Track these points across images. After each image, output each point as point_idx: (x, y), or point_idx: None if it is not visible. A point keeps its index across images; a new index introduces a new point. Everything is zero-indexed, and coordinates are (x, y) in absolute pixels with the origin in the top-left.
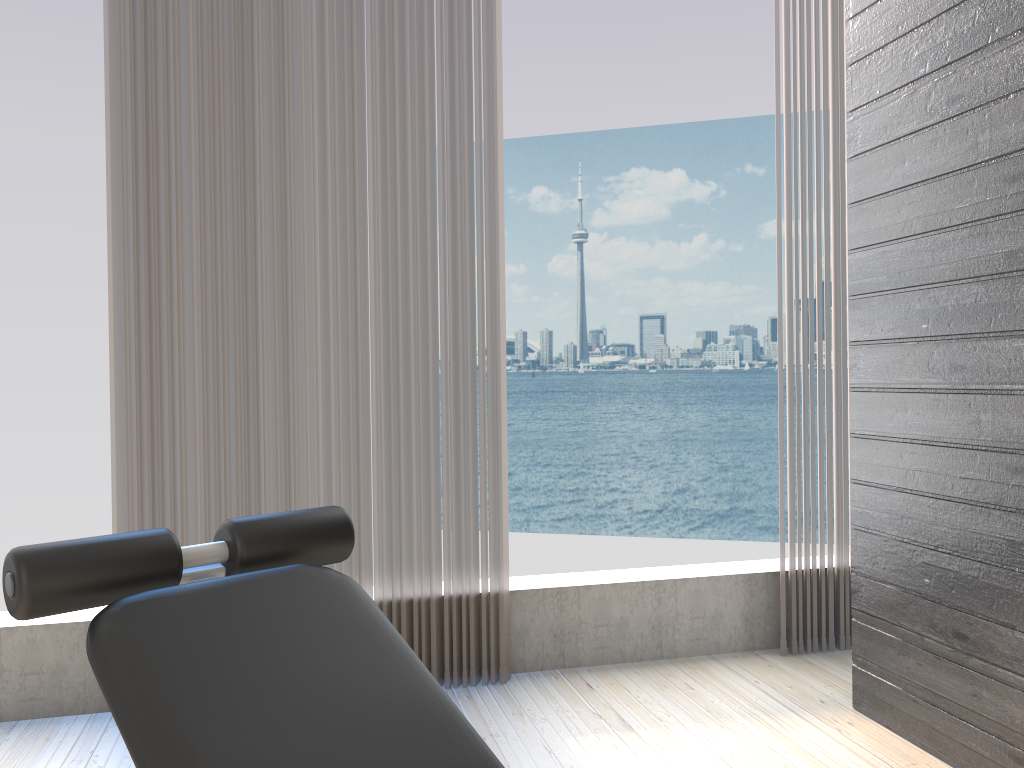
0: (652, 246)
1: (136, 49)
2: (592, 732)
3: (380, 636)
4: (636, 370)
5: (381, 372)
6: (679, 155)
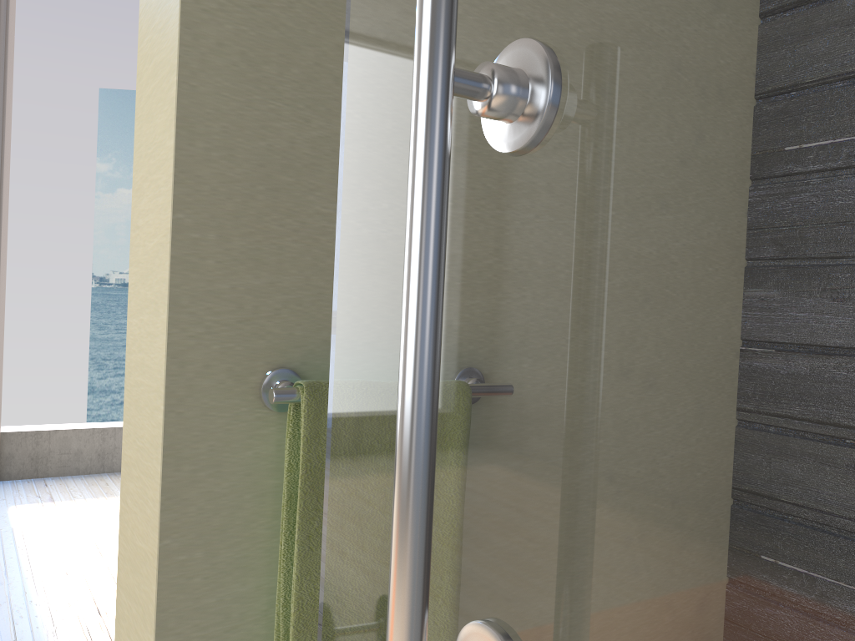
0: None
1: None
2: (28, 503)
3: None
4: None
5: None
6: None
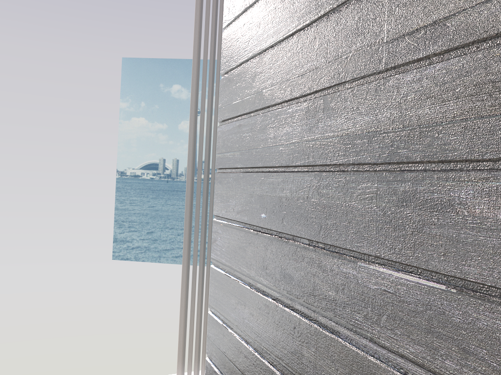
0: None
1: None
2: None
3: None
4: None
5: None
6: None
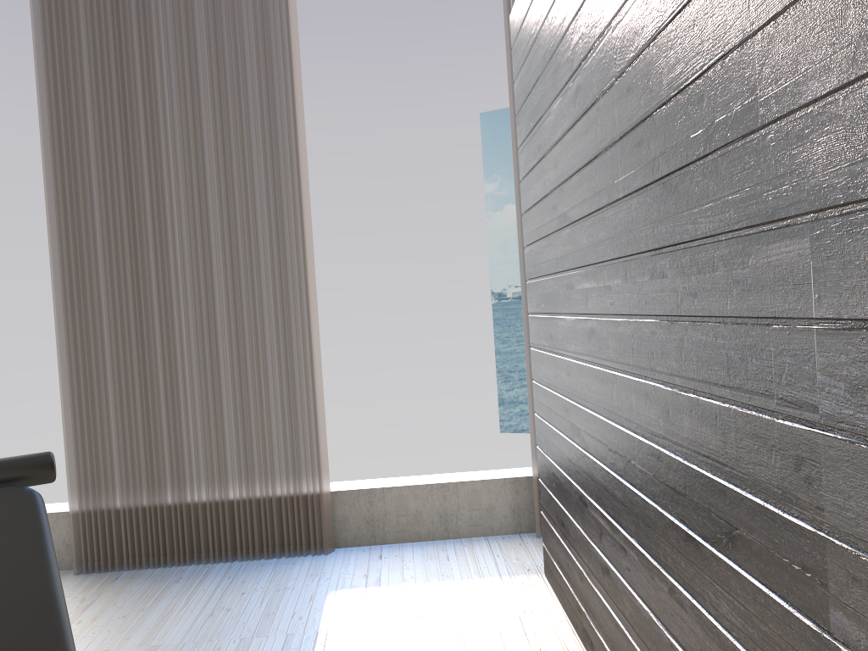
0: None
1: (61, 148)
2: (351, 587)
3: (31, 523)
4: None
5: (229, 346)
6: None
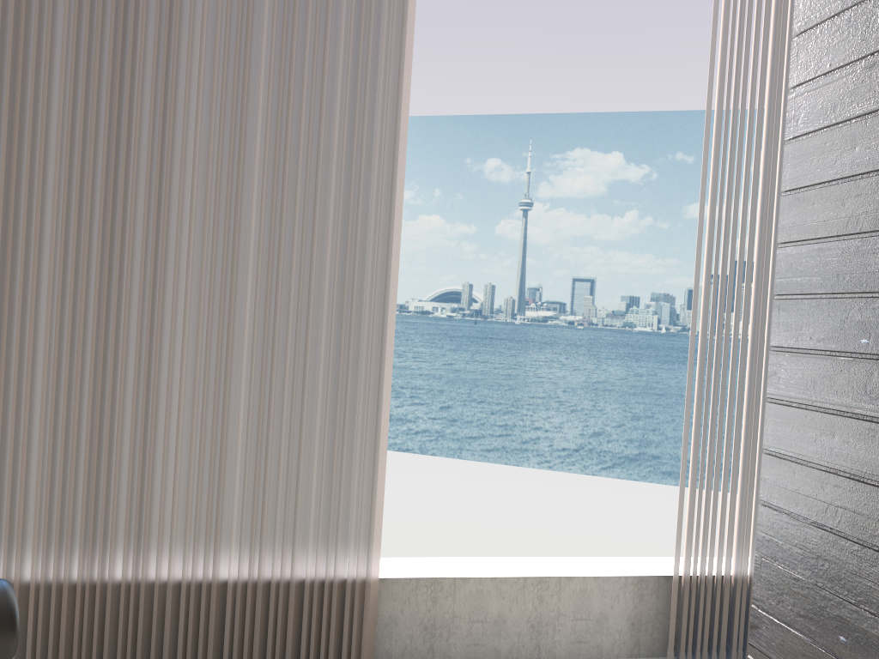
0: (588, 218)
1: None
2: None
3: None
4: (566, 325)
5: (254, 336)
6: (618, 140)
